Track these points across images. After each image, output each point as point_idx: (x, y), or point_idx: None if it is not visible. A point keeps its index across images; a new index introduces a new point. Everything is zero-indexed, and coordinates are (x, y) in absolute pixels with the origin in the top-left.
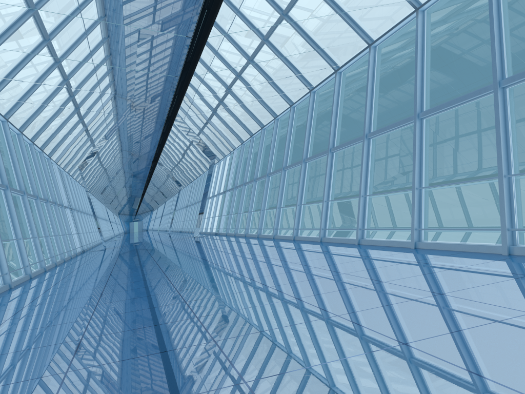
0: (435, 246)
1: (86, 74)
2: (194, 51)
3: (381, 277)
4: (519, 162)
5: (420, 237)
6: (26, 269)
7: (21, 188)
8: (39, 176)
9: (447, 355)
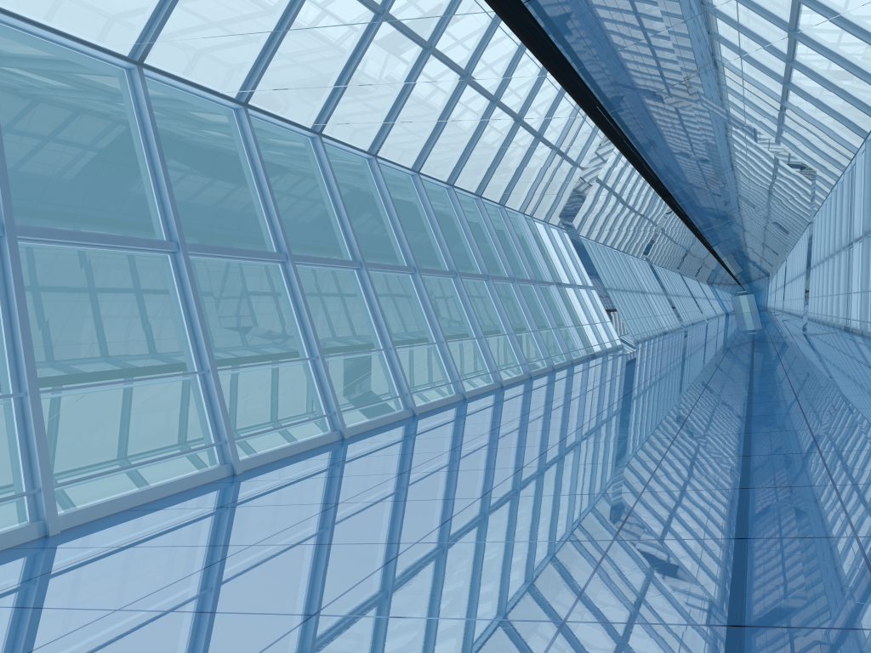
0: None
1: (352, 51)
2: None
3: None
4: None
5: None
6: (406, 400)
7: (409, 261)
8: (470, 238)
9: None
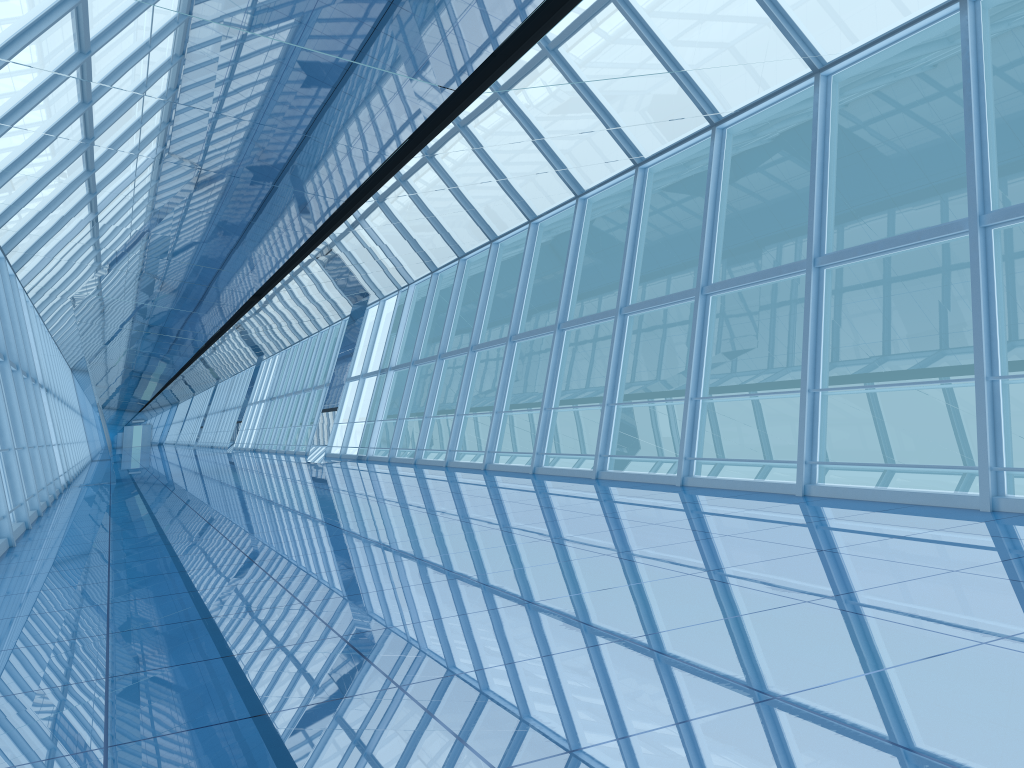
0: None
1: (228, 64)
2: (524, 25)
3: None
4: (916, 347)
5: (1000, 486)
6: (0, 525)
7: None
8: (2, 312)
9: None
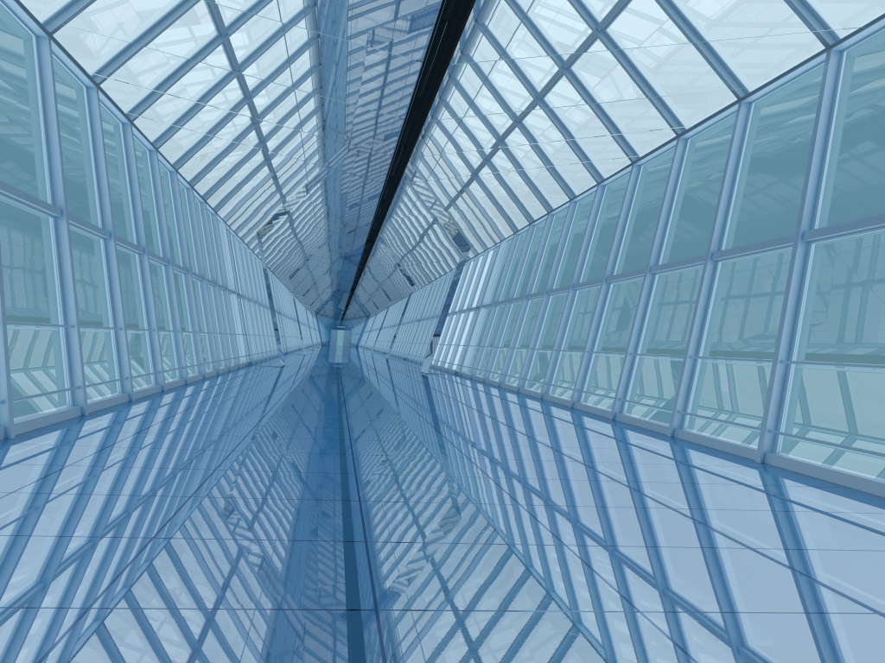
0: (796, 466)
1: (267, 98)
2: (428, 82)
3: (673, 499)
4: None
5: (775, 445)
6: (157, 376)
7: (165, 254)
8: (196, 240)
9: (694, 644)
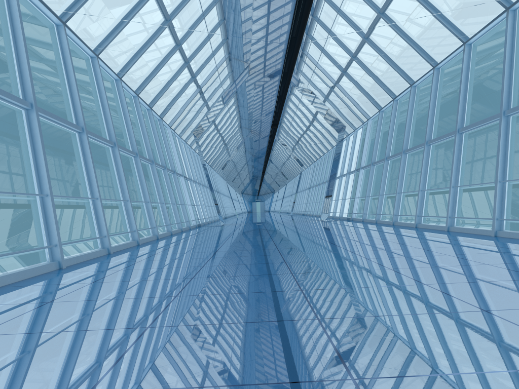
0: None
1: None
2: None
3: None
4: None
5: None
6: (103, 241)
7: (111, 138)
8: (144, 134)
9: None
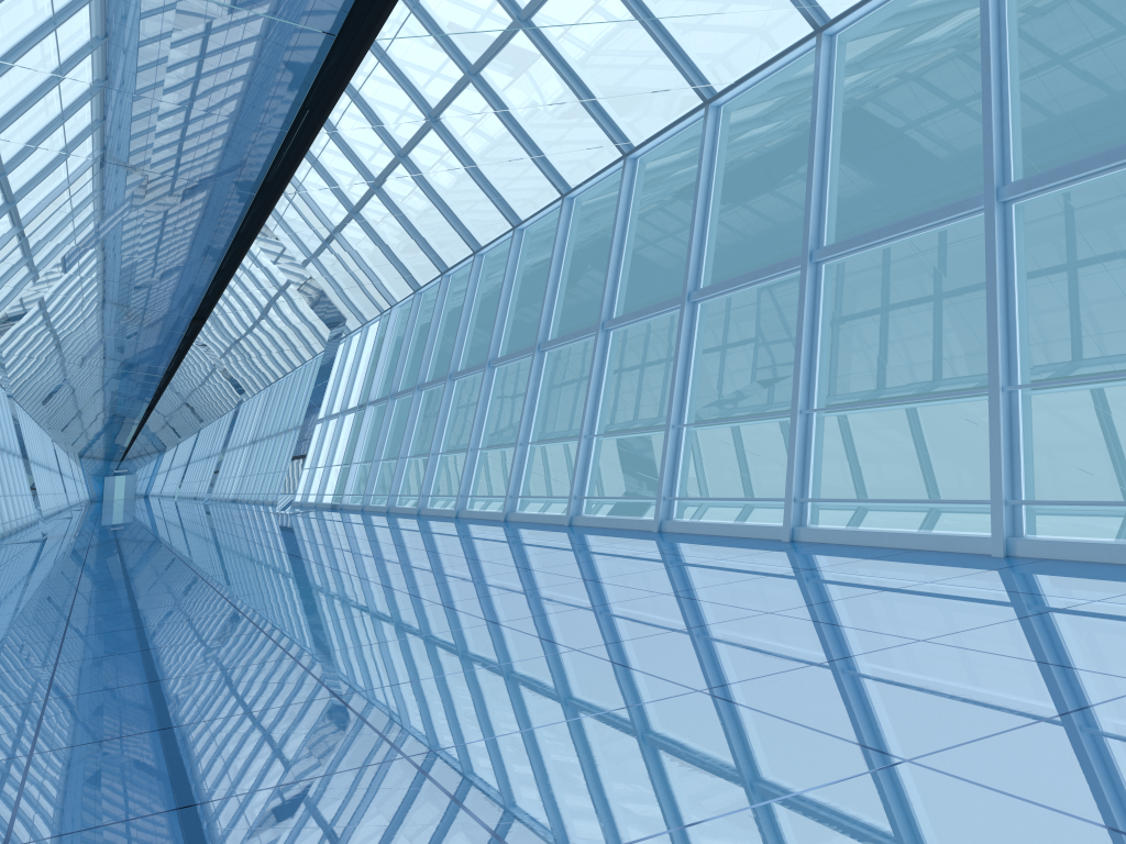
0: (1084, 552)
1: (47, 5)
2: None
3: (1102, 661)
4: (980, 374)
5: (1018, 524)
6: None
7: None
8: None
9: None
